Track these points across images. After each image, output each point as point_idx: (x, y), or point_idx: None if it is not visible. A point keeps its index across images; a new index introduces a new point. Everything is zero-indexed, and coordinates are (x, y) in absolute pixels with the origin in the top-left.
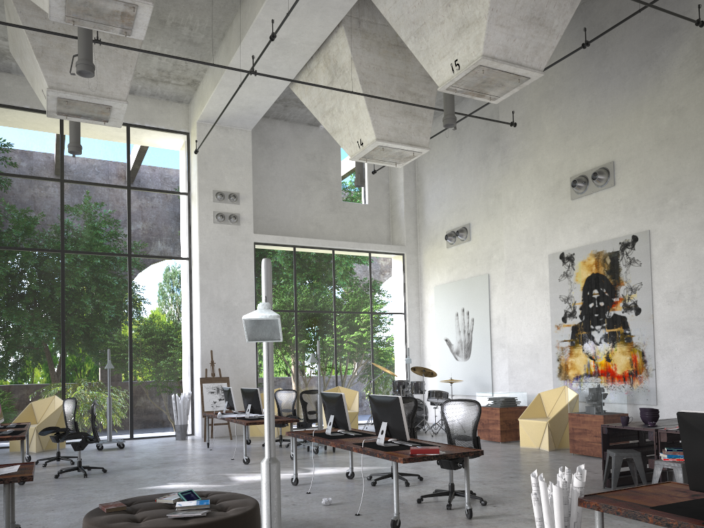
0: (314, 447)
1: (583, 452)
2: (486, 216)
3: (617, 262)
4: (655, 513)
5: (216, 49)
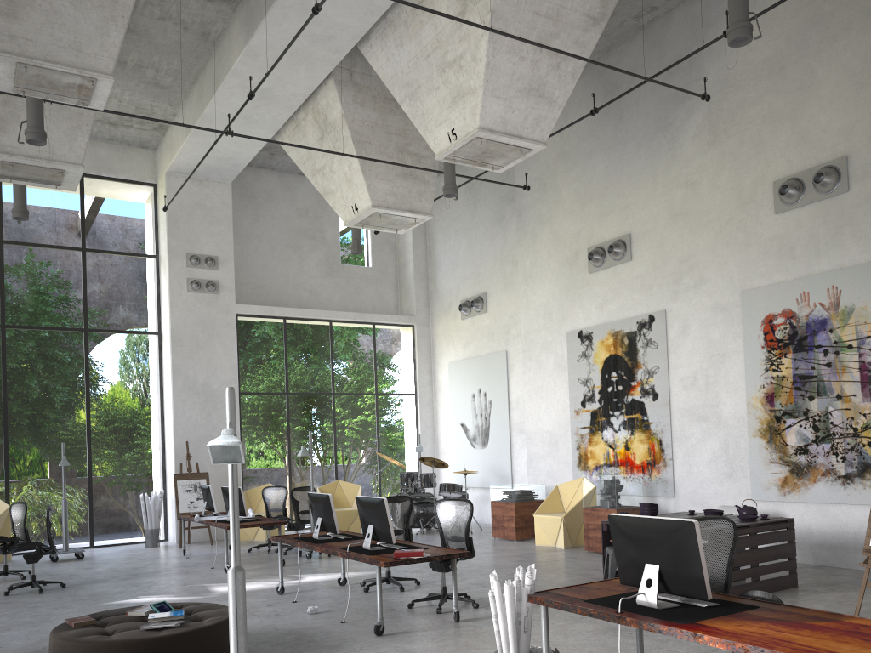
0: (307, 551)
1: (597, 549)
2: (503, 286)
3: (634, 343)
4: (584, 605)
5: (188, 92)
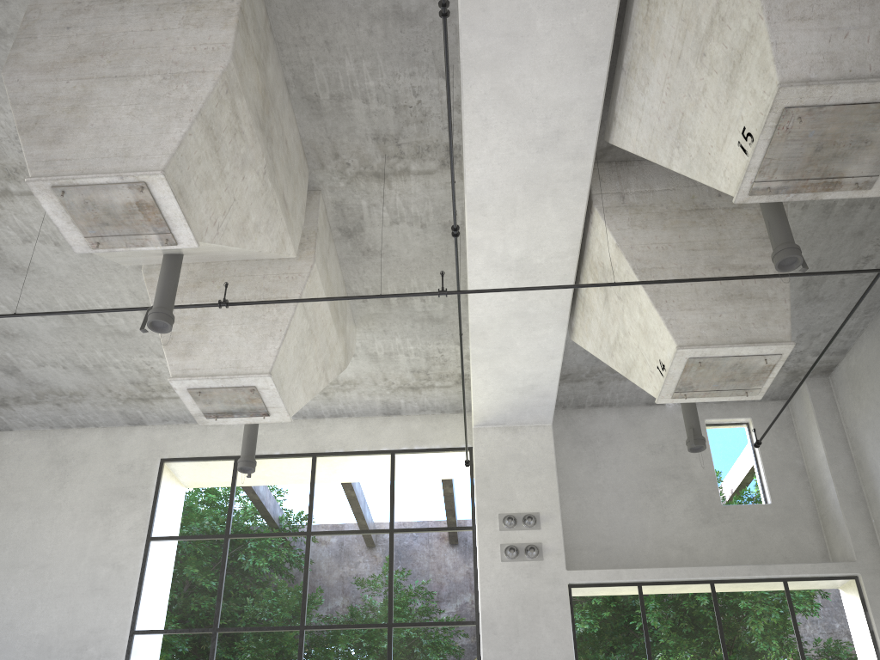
0: None
1: None
2: None
3: None
4: None
5: (467, 319)
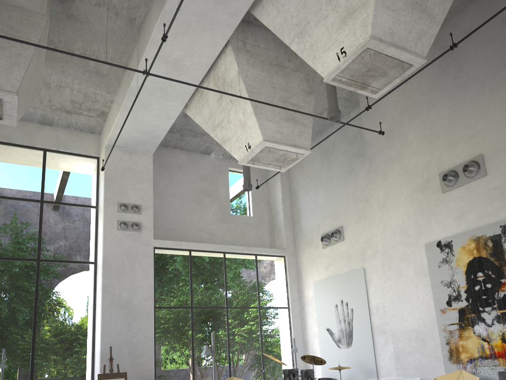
0: None
1: None
2: (357, 218)
3: (500, 244)
4: None
5: (120, 80)
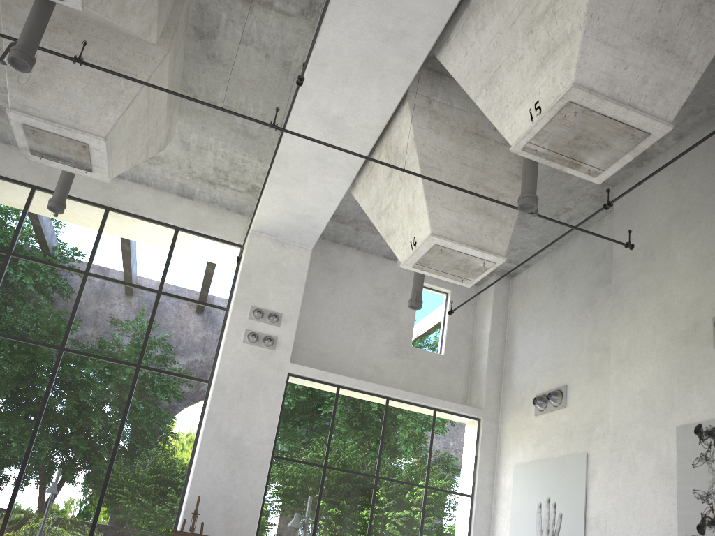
0: None
1: None
2: (589, 376)
3: None
4: None
5: (275, 145)
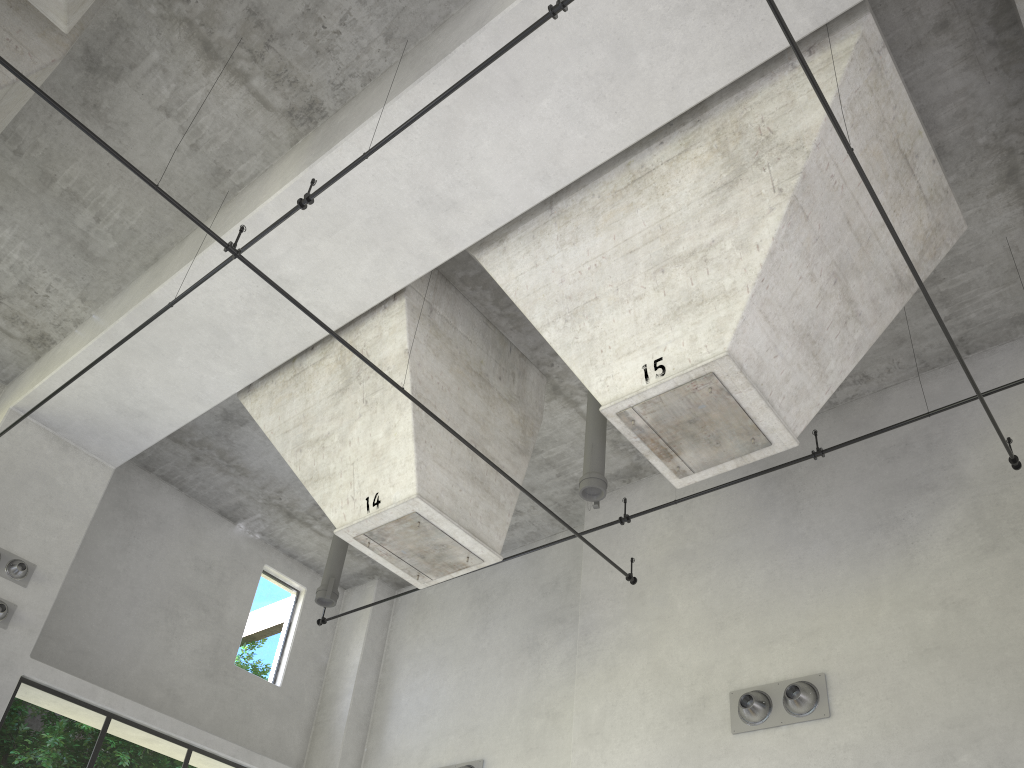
0: None
1: None
2: (522, 751)
3: None
4: None
5: (126, 283)
